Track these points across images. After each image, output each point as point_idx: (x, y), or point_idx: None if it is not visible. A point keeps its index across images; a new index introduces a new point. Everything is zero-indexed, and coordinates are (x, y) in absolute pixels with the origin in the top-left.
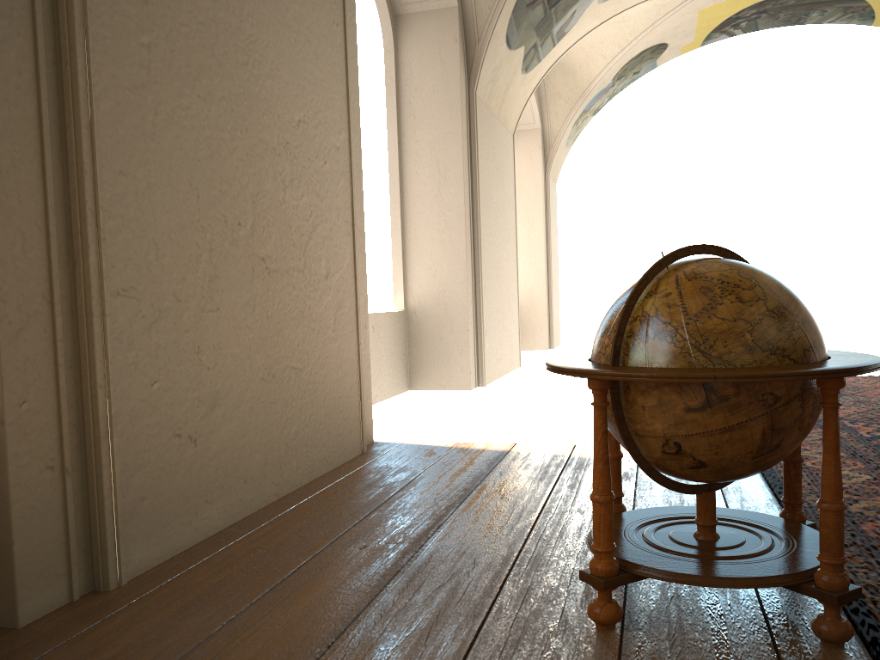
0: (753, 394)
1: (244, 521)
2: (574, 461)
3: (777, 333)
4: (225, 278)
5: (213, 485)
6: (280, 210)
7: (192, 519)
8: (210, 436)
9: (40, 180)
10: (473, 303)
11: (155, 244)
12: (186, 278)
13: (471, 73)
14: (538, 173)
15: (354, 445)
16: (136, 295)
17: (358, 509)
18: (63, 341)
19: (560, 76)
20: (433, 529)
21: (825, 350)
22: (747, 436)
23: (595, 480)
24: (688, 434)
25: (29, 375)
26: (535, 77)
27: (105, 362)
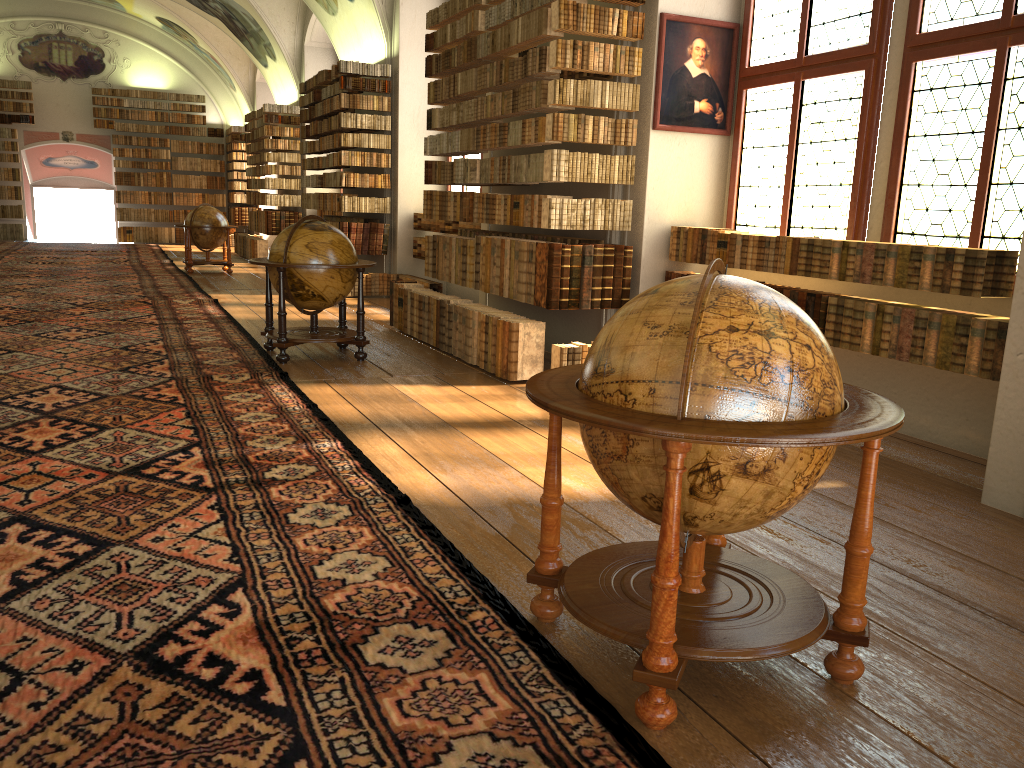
0: None
1: None
2: None
3: None
4: None
5: None
6: None
7: None
8: None
9: None
10: None
11: None
12: None
13: None
14: None
15: None
16: None
17: None
18: None
19: None
20: None
21: (581, 379)
22: None
23: None
24: None
25: None
26: None
27: None
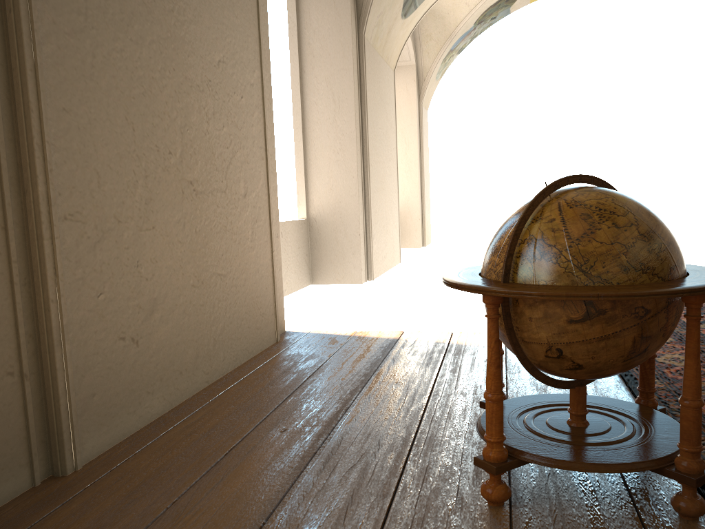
0: (627, 308)
1: (181, 406)
2: (453, 348)
3: (648, 255)
4: (159, 200)
5: (153, 379)
6: (205, 140)
7: (137, 408)
8: (150, 337)
9: None
10: (363, 212)
11: (97, 173)
12: (125, 202)
13: (360, 18)
14: (413, 102)
15: (270, 336)
16: (81, 218)
17: (277, 394)
18: (17, 262)
19: (431, 21)
20: (341, 412)
21: (685, 267)
22: (620, 343)
23: (489, 381)
24: (569, 342)
25: None
26: (412, 22)
27: (56, 279)
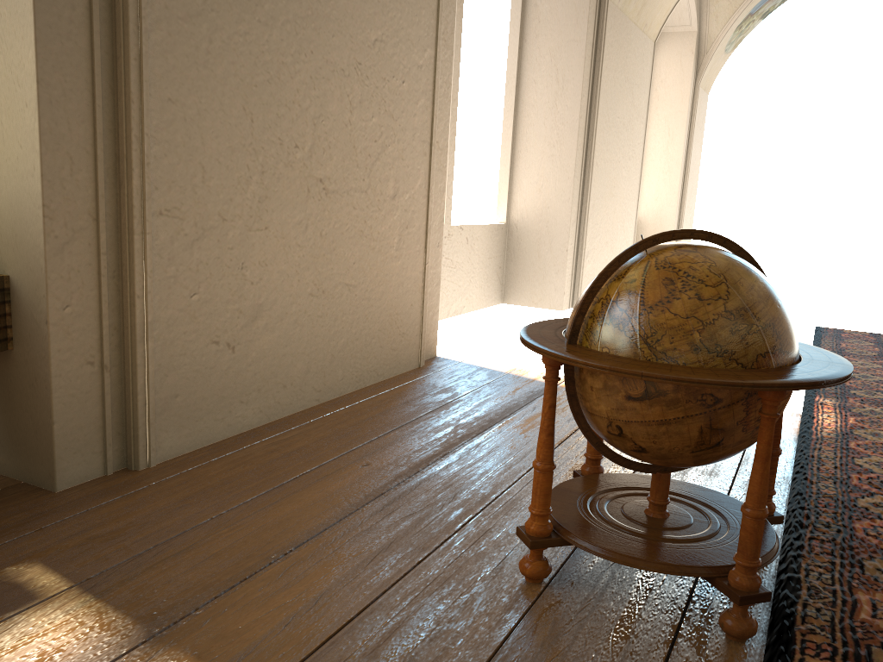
0: (692, 393)
1: (279, 422)
2: None
3: (729, 336)
4: (276, 198)
5: (250, 388)
6: (345, 132)
7: (226, 416)
8: (250, 345)
9: (90, 108)
10: (577, 223)
11: (203, 167)
12: (234, 199)
13: None
14: (687, 81)
15: (410, 359)
16: (179, 215)
17: (383, 425)
18: (107, 254)
19: None
20: (437, 457)
21: (789, 355)
22: (683, 431)
23: (538, 449)
24: (628, 420)
25: (73, 283)
26: None
27: (144, 275)
